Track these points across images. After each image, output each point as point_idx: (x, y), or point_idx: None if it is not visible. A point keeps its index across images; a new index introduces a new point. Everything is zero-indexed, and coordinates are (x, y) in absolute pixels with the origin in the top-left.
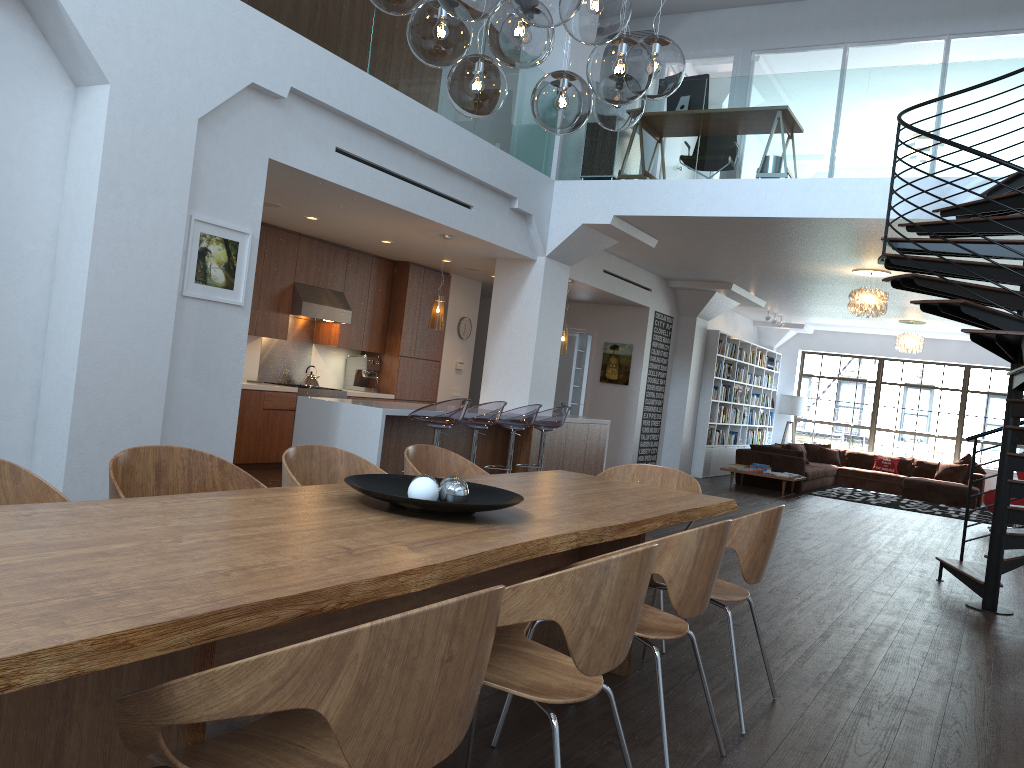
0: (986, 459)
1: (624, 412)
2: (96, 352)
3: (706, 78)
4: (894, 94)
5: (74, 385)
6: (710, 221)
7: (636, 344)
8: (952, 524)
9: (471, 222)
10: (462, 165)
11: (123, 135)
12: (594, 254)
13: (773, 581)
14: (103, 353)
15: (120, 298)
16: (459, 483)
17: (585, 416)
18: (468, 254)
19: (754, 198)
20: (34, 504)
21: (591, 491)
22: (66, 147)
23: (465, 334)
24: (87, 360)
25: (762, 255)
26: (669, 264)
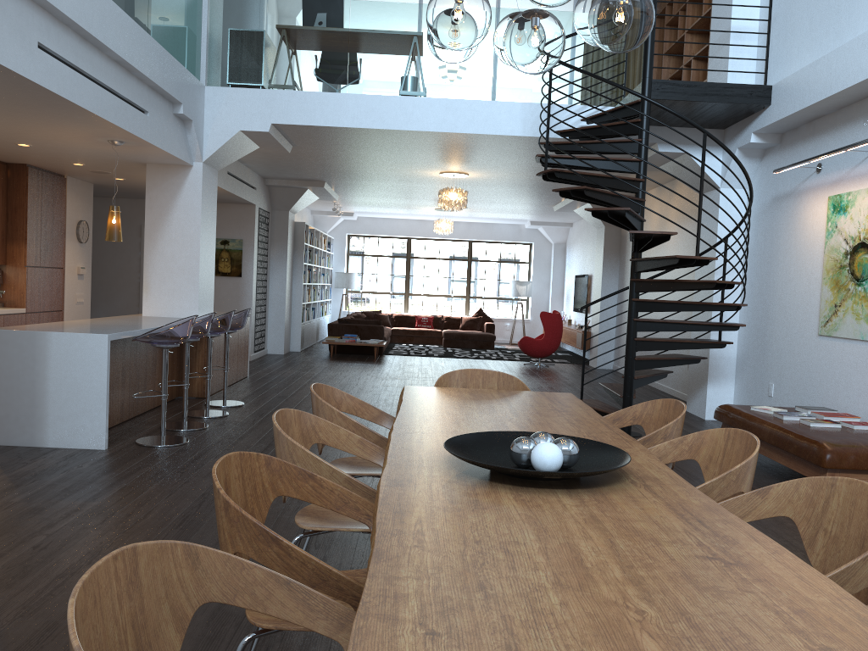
0: (487, 310)
1: (240, 302)
2: None
3: None
4: None
5: None
6: (360, 132)
7: (246, 239)
8: (503, 365)
9: (148, 128)
10: (143, 68)
11: None
12: None
13: None
14: None
15: None
16: (573, 442)
17: None
18: (117, 159)
19: (403, 113)
20: (365, 606)
21: (505, 409)
22: None
23: (84, 238)
24: None
25: (377, 160)
26: (281, 166)
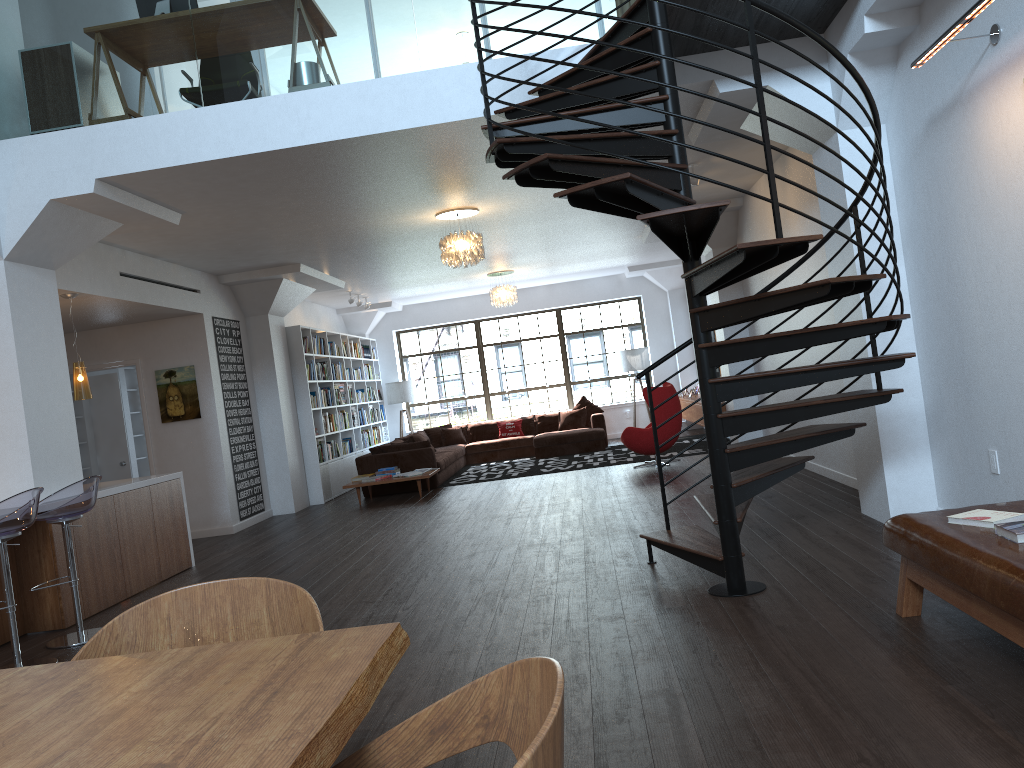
0: (597, 397)
1: (205, 453)
2: None
3: None
4: None
5: None
6: (242, 165)
7: (198, 363)
8: (602, 475)
9: None
10: None
11: None
12: (99, 252)
13: (468, 660)
14: None
15: None
16: None
17: (154, 472)
18: None
19: (294, 120)
20: None
21: None
22: None
23: None
24: None
25: (326, 212)
26: (212, 251)
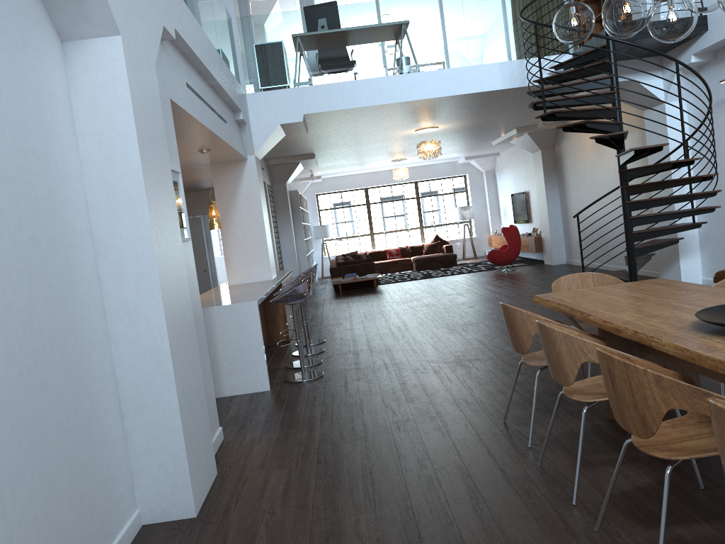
0: (439, 236)
1: None
2: (170, 316)
3: (335, 4)
4: (479, 8)
5: (170, 354)
6: (372, 108)
7: None
8: (480, 276)
9: (229, 135)
10: (226, 88)
11: (136, 89)
12: None
13: None
14: (172, 315)
15: (167, 257)
16: None
17: None
18: (189, 164)
19: (406, 88)
20: None
21: (646, 296)
22: (71, 110)
23: None
24: (169, 326)
25: (370, 129)
26: (287, 147)
